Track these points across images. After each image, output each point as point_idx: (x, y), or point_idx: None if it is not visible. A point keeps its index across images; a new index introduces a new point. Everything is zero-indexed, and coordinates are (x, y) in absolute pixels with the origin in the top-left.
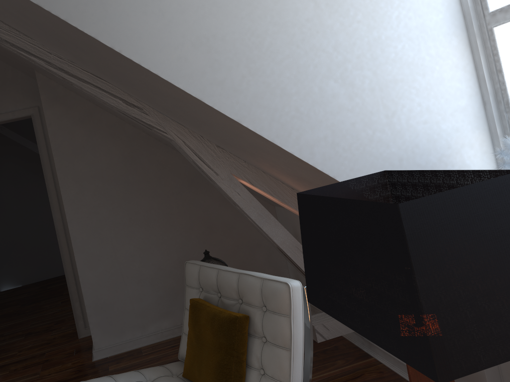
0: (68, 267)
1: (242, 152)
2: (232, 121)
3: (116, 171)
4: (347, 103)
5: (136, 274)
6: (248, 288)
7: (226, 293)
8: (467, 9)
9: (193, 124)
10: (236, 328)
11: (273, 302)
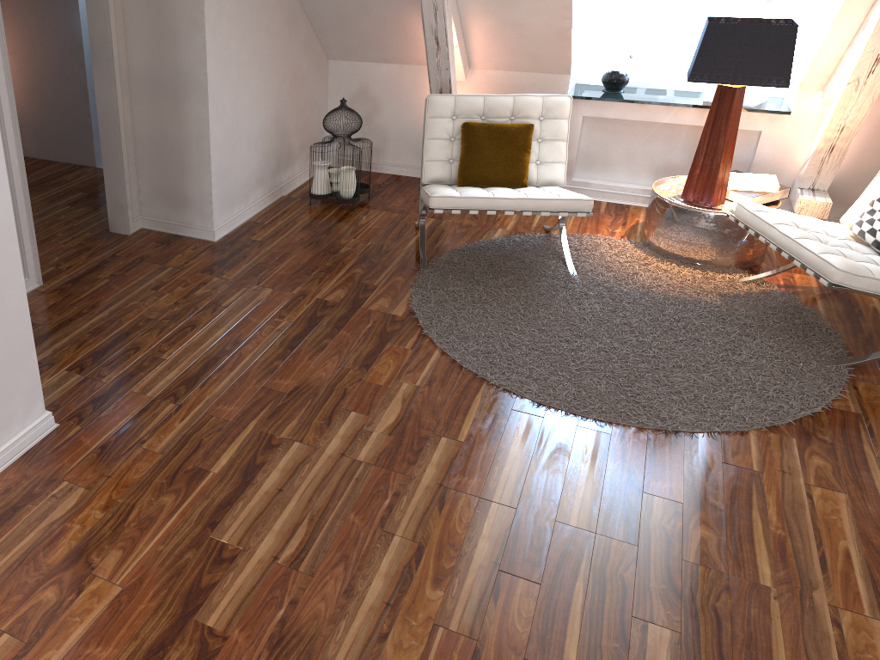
0: (122, 132)
1: None
2: None
3: None
4: None
5: (247, 133)
6: (530, 105)
7: (499, 113)
8: None
9: None
10: (532, 133)
11: (557, 110)
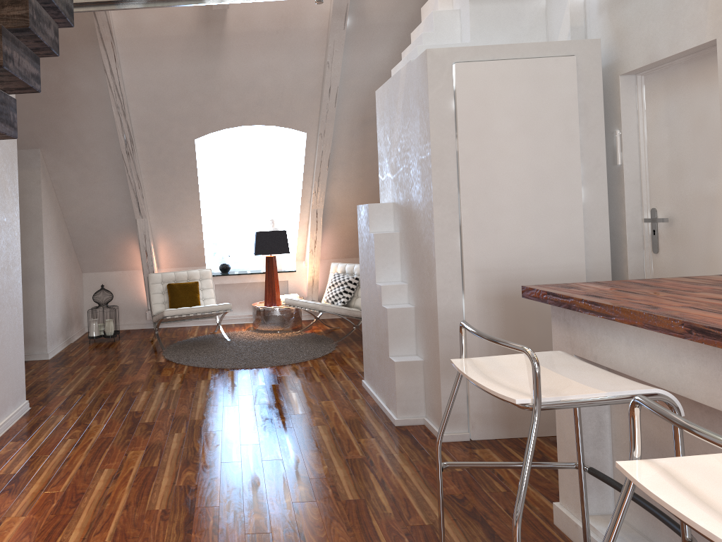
0: None
1: (164, 229)
2: (199, 215)
3: (55, 232)
4: (203, 218)
5: (57, 303)
6: (195, 274)
7: (182, 279)
8: (206, 198)
9: (162, 213)
10: (198, 285)
11: (206, 275)
